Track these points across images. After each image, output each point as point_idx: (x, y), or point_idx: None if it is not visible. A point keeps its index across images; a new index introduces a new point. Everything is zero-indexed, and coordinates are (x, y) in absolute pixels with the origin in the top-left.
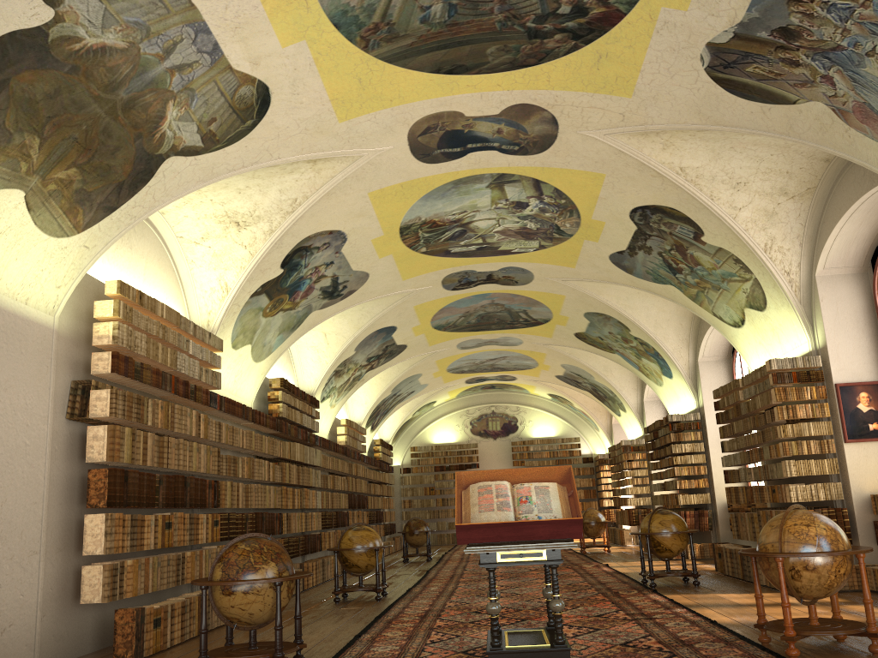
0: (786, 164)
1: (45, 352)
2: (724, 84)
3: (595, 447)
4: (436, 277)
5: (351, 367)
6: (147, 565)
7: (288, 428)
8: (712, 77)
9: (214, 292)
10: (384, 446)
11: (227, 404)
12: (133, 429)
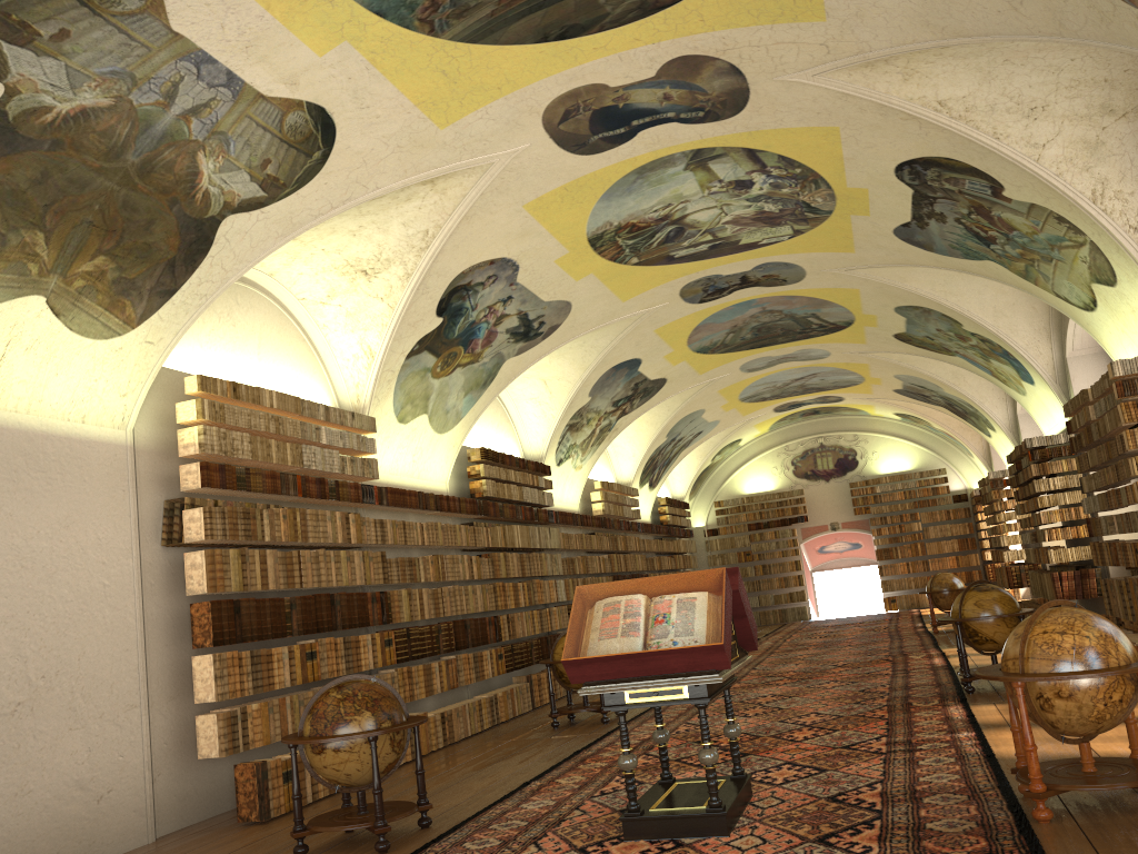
0: (1101, 69)
1: (119, 474)
2: None
3: (970, 480)
4: (669, 290)
5: (591, 417)
6: (283, 707)
7: (499, 509)
8: None
9: (358, 359)
10: (674, 506)
11: (392, 496)
12: (241, 550)
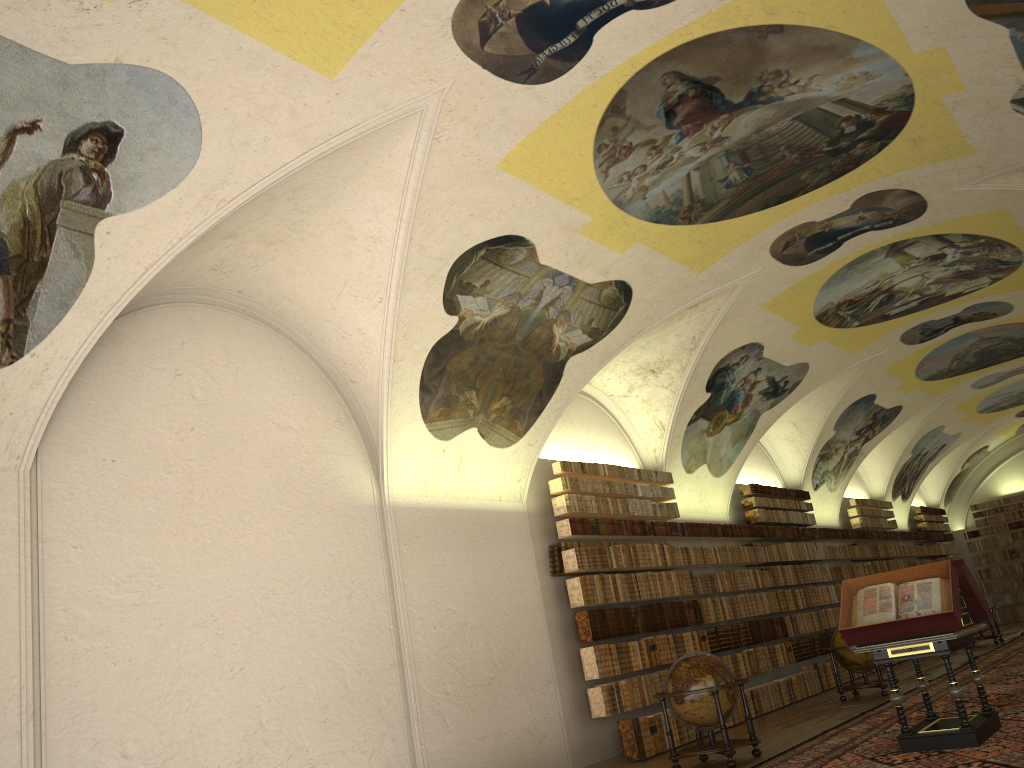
0: None
1: (522, 531)
2: None
3: None
4: (890, 339)
5: (838, 447)
6: (640, 683)
7: (771, 531)
8: None
9: (653, 432)
10: (930, 513)
11: (690, 528)
12: (600, 575)
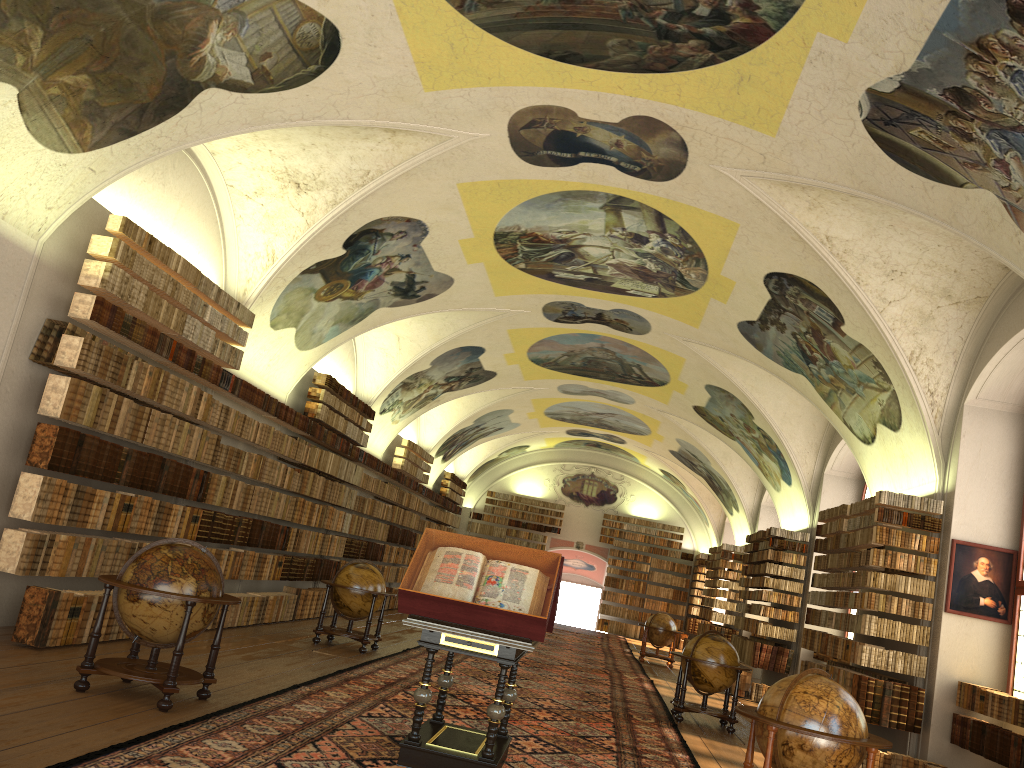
0: (955, 261)
1: (17, 279)
2: (883, 144)
3: (700, 544)
4: (536, 301)
5: (424, 383)
6: (87, 546)
7: (324, 434)
8: (871, 133)
9: (259, 258)
10: (455, 482)
11: (244, 389)
12: (104, 390)
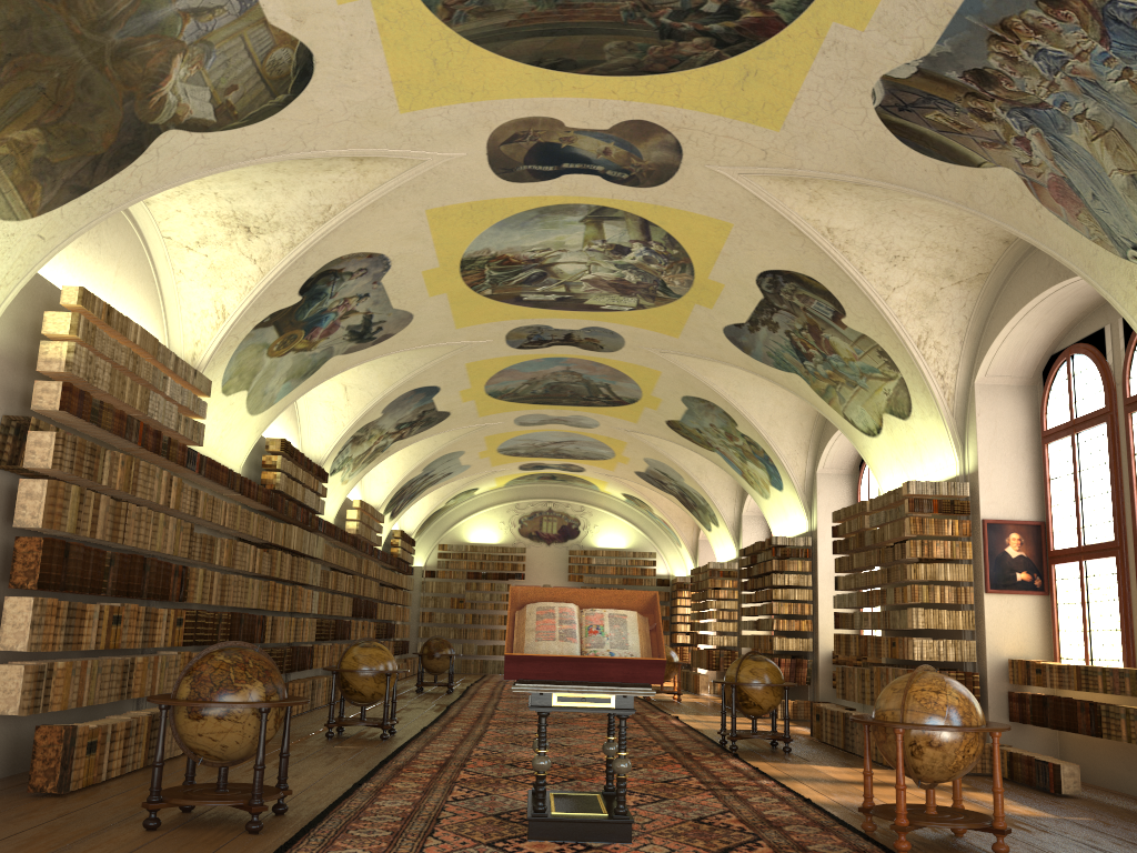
0: (957, 241)
1: None
2: (896, 130)
3: (674, 567)
4: (500, 329)
5: (374, 434)
6: (84, 671)
7: (285, 506)
8: (883, 120)
9: (206, 316)
10: (405, 540)
11: (209, 467)
12: (82, 489)
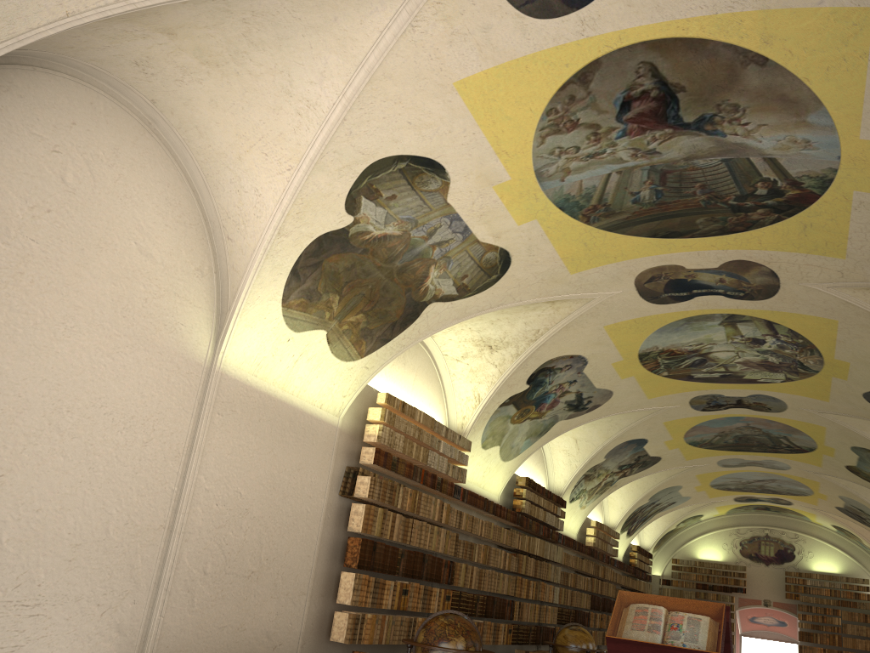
0: None
1: (329, 444)
2: None
3: None
4: (683, 398)
5: (601, 473)
6: (383, 621)
7: (529, 524)
8: None
9: (469, 401)
10: (642, 553)
11: (470, 497)
12: (384, 510)
